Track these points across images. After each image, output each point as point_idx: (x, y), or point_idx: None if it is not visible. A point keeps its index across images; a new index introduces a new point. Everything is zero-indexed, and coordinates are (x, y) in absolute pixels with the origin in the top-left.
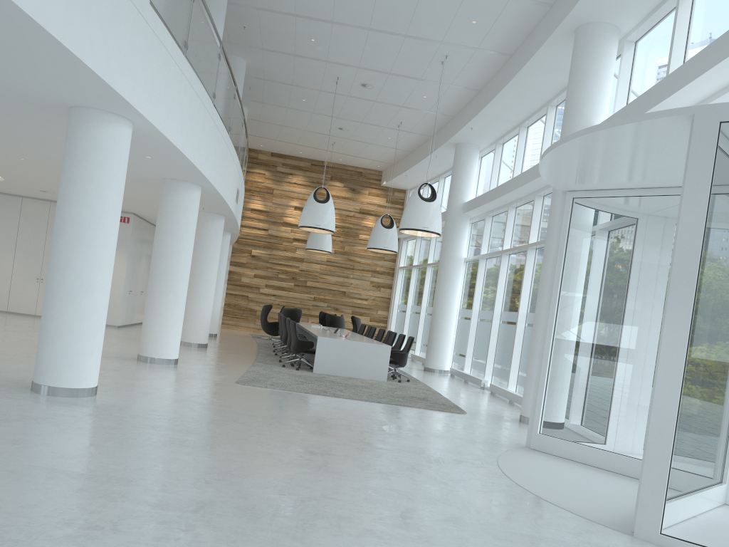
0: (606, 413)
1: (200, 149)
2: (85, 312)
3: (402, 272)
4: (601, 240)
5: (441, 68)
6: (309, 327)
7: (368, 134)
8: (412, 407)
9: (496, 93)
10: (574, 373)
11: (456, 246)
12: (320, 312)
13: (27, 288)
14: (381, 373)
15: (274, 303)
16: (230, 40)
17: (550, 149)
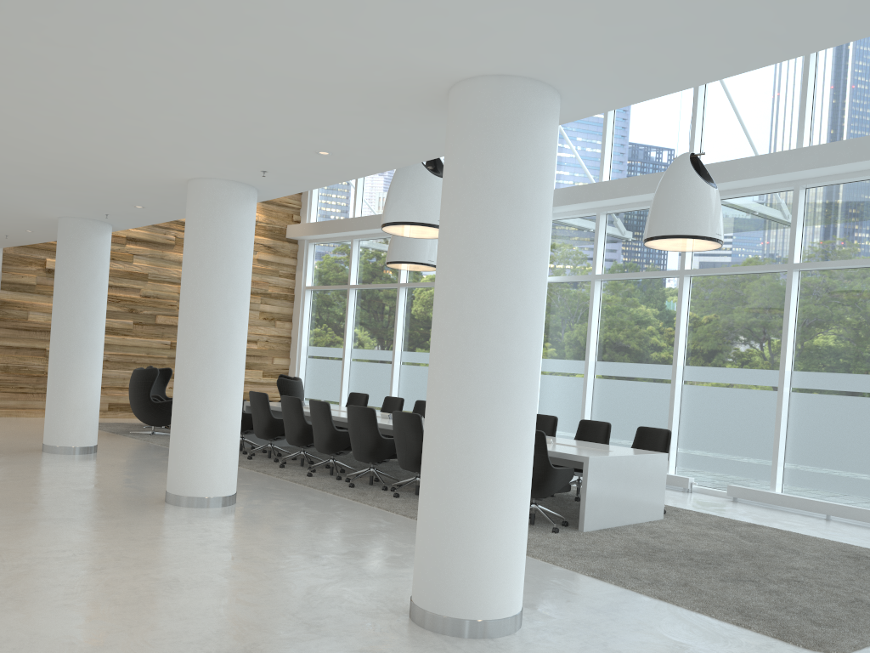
0: None
1: None
2: None
3: (310, 295)
4: None
5: None
6: None
7: None
8: None
9: None
10: None
11: None
12: None
13: None
14: (658, 506)
15: None
16: None
17: None
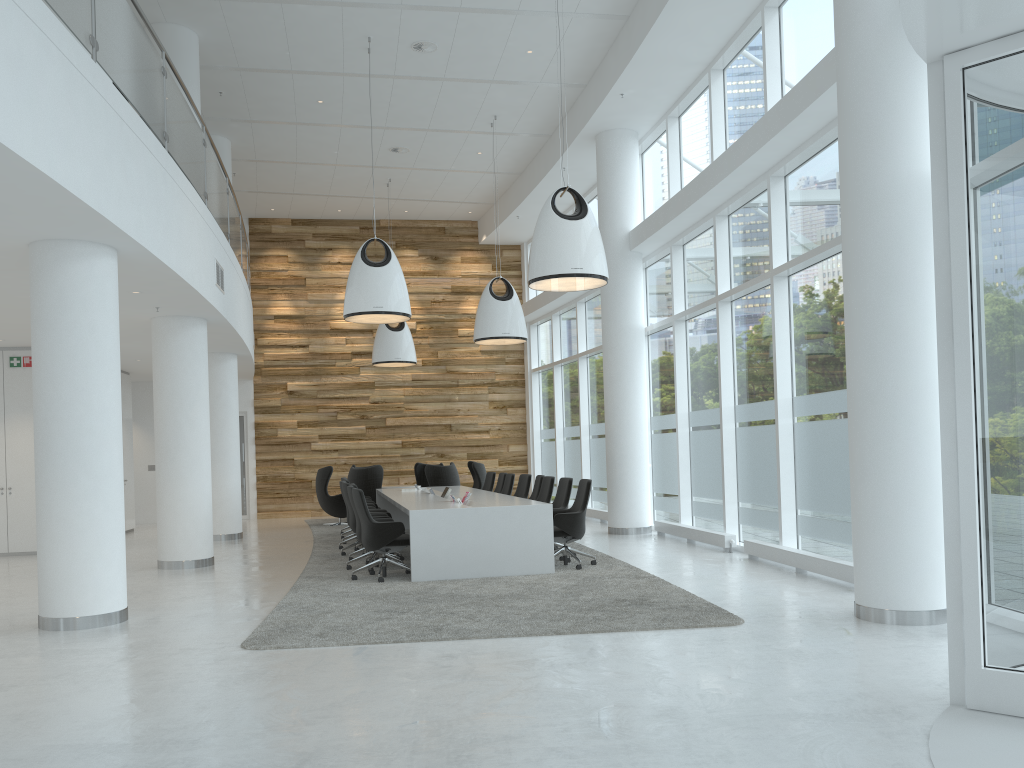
0: None
1: (68, 149)
2: None
3: (538, 377)
4: None
5: None
6: (396, 495)
7: (443, 153)
8: (630, 631)
9: (663, 3)
10: None
11: (628, 310)
12: (416, 464)
13: None
14: (543, 559)
15: (338, 463)
16: None
17: None
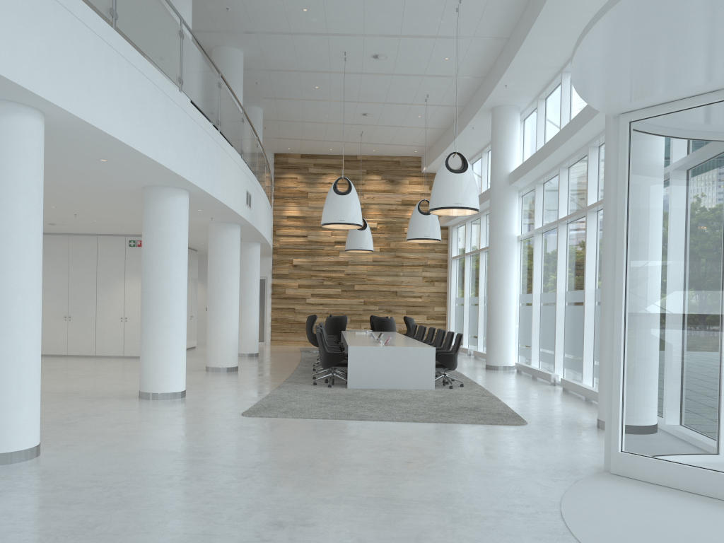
0: (716, 418)
1: (164, 143)
2: (3, 355)
3: (456, 262)
4: (677, 173)
5: (457, 18)
6: (349, 335)
7: (395, 116)
8: (457, 423)
9: (526, 34)
10: (661, 364)
11: (506, 224)
12: (371, 316)
13: (56, 327)
14: (428, 380)
15: (322, 313)
16: (218, 29)
17: (580, 39)
